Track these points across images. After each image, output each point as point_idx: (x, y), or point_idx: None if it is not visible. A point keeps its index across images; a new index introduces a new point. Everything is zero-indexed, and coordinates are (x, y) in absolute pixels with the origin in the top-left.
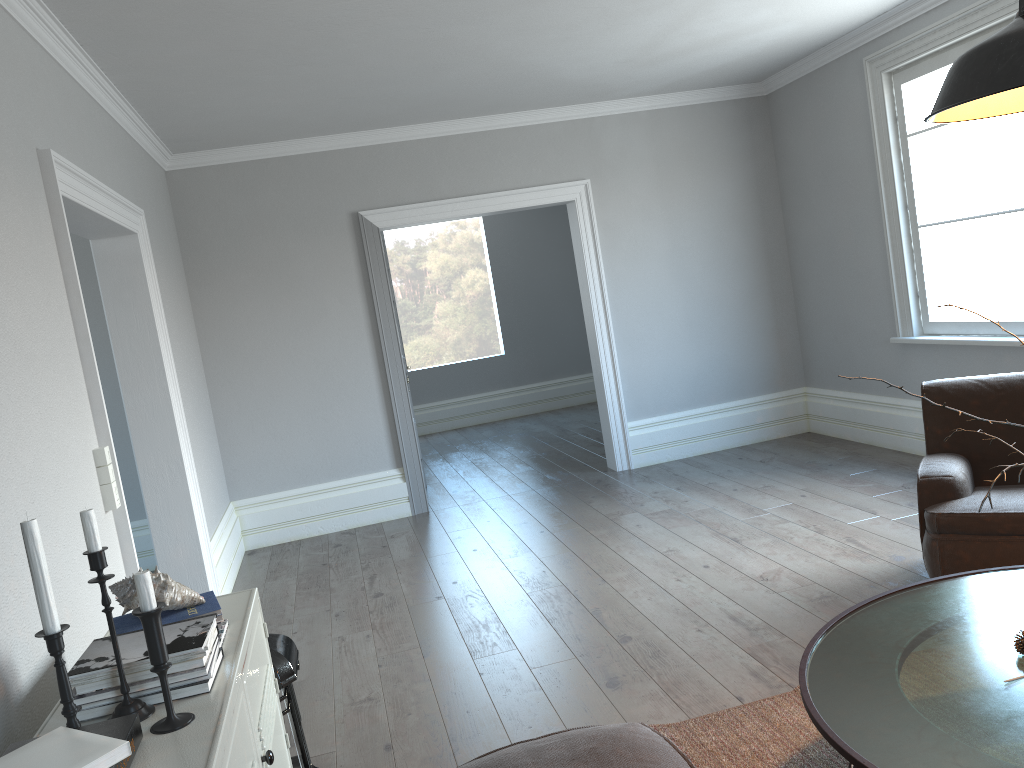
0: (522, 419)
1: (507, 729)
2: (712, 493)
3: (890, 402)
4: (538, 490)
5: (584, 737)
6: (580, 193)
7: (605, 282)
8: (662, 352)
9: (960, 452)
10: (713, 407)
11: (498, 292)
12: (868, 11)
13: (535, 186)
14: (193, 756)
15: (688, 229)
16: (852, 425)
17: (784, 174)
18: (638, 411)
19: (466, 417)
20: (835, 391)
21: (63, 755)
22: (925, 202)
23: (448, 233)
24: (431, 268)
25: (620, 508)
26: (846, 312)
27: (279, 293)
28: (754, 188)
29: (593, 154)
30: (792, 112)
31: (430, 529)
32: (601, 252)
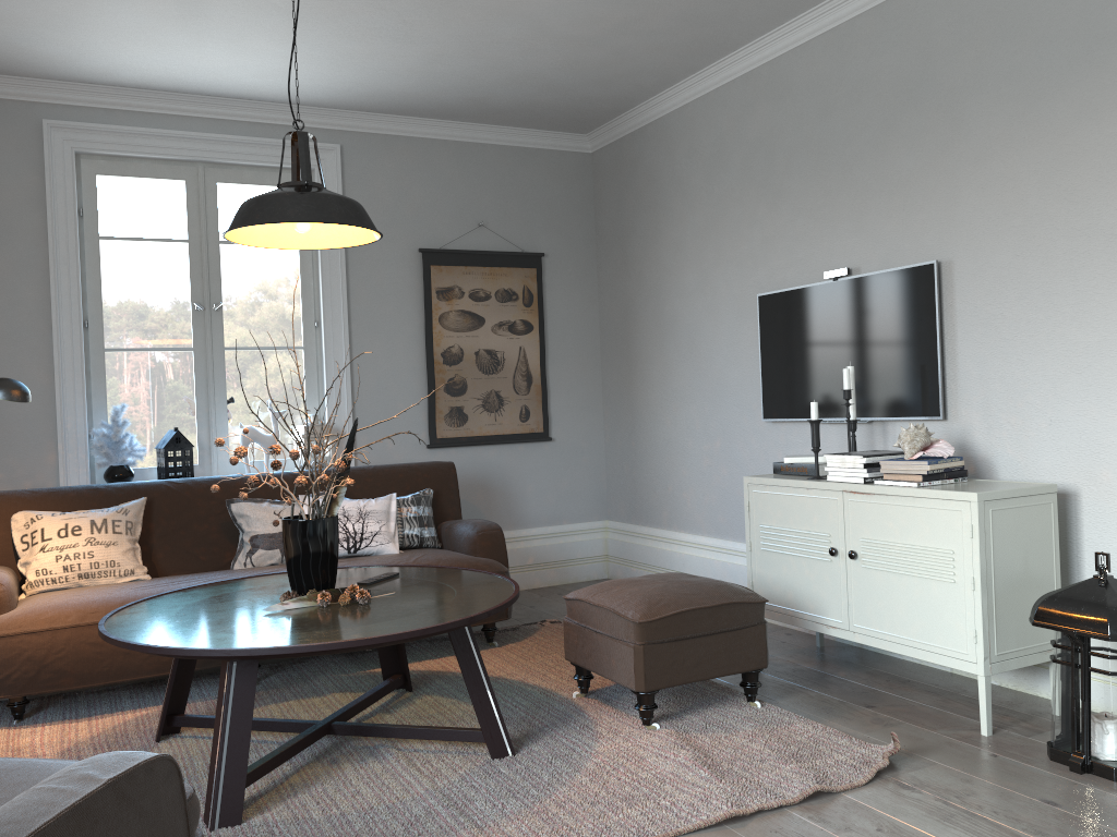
0: None
1: (909, 827)
2: None
3: None
4: None
5: (664, 592)
6: None
7: None
8: None
9: None
10: None
11: None
12: None
13: None
14: (776, 478)
15: None
16: None
17: None
18: None
19: None
20: None
21: (804, 456)
22: None
23: None
24: None
25: None
26: None
27: None
28: None
29: None
30: None
31: None
32: None
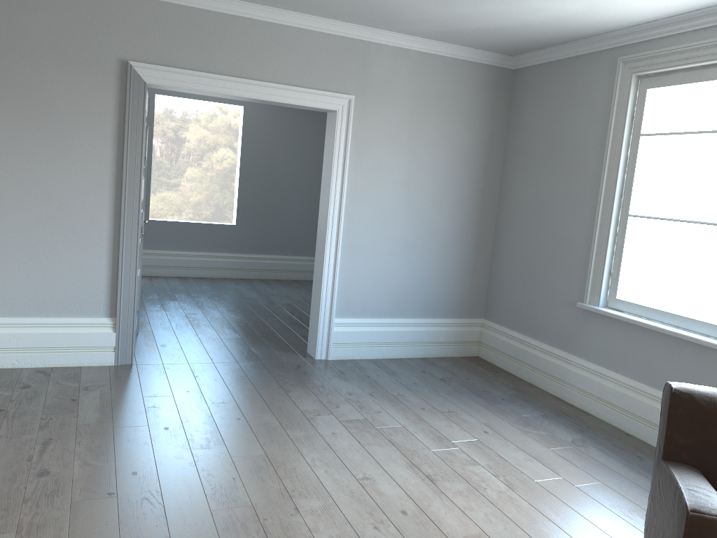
0: (237, 282)
1: None
2: (402, 408)
3: (560, 354)
4: (241, 364)
5: None
6: (343, 106)
7: (345, 191)
8: (378, 264)
9: (698, 467)
10: (408, 320)
11: (242, 173)
12: (645, 14)
13: (305, 88)
14: None
15: (425, 164)
16: (519, 363)
17: (512, 139)
18: (346, 310)
19: (191, 269)
20: (510, 330)
21: None
22: (636, 195)
23: (211, 114)
24: (190, 138)
25: (317, 406)
26: (539, 269)
27: (25, 118)
28: (485, 144)
29: (362, 74)
30: (534, 89)
31: (128, 388)
32: (348, 164)
